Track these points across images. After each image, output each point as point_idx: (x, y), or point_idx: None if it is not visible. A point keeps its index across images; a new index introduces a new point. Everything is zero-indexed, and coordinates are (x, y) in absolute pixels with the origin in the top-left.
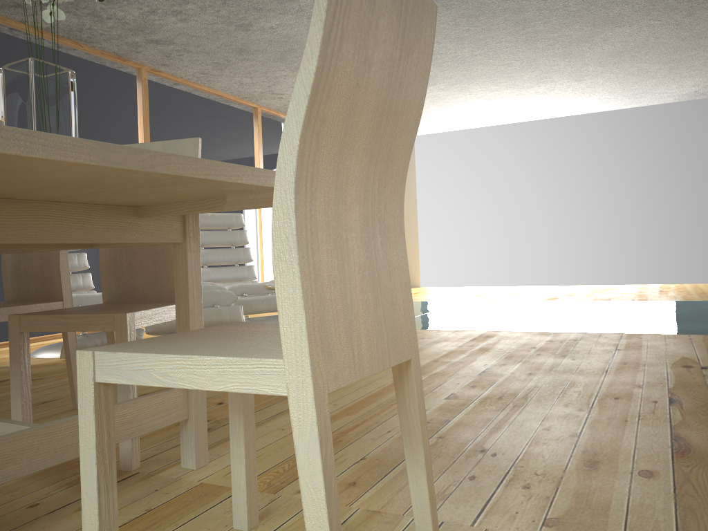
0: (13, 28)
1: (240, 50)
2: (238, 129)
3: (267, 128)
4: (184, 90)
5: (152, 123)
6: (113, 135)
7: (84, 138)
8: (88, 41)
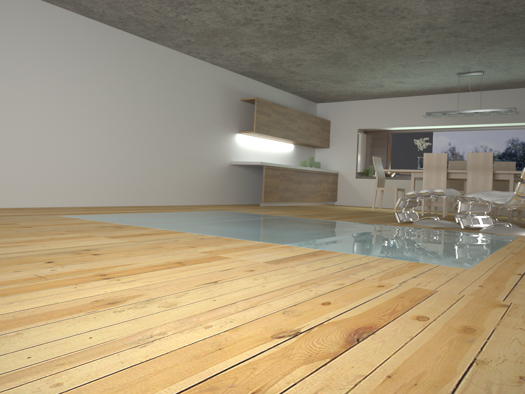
0: None
1: None
2: None
3: None
4: None
5: None
6: None
7: None
8: None
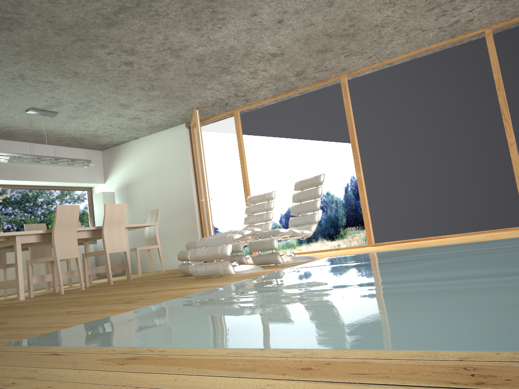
0: (265, 103)
1: (322, 51)
2: (457, 66)
3: (508, 42)
4: (382, 70)
5: (354, 109)
6: (325, 131)
7: (307, 140)
8: (294, 88)
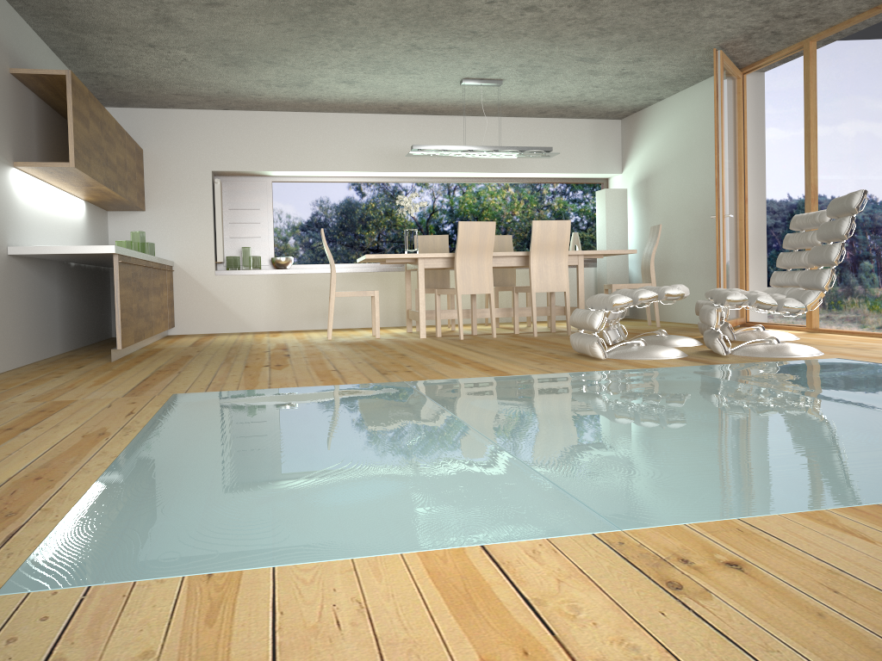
0: (859, 22)
1: None
2: None
3: None
4: None
5: None
6: None
7: None
8: None
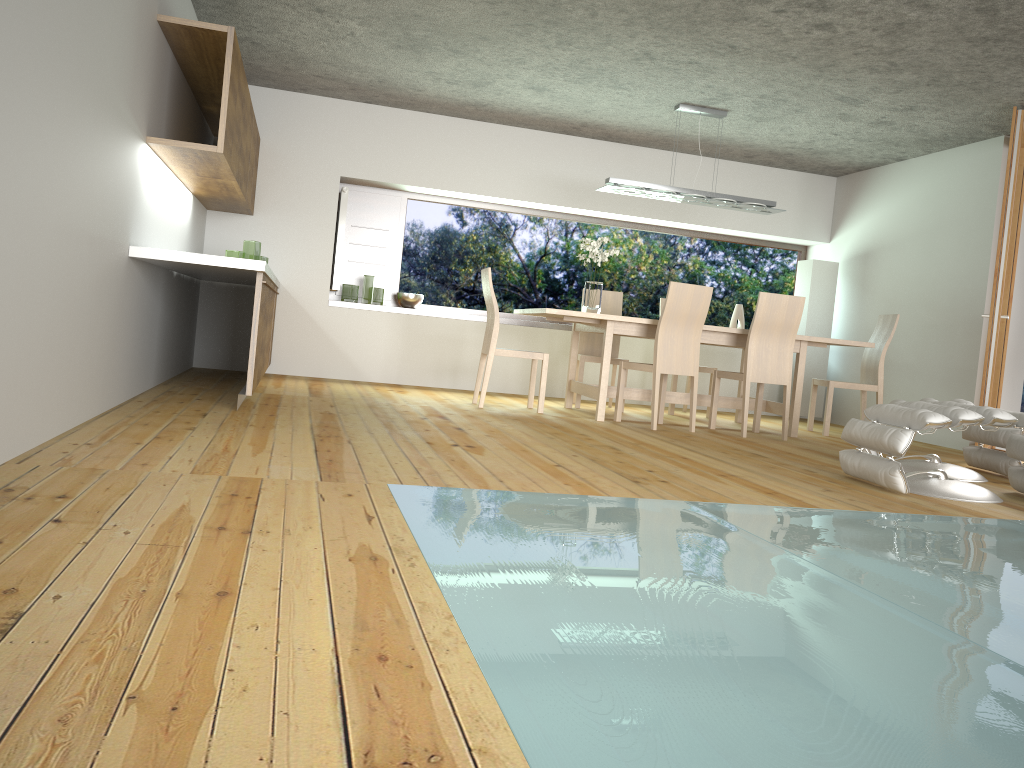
0: None
1: None
2: None
3: None
4: None
5: None
6: None
7: None
8: None
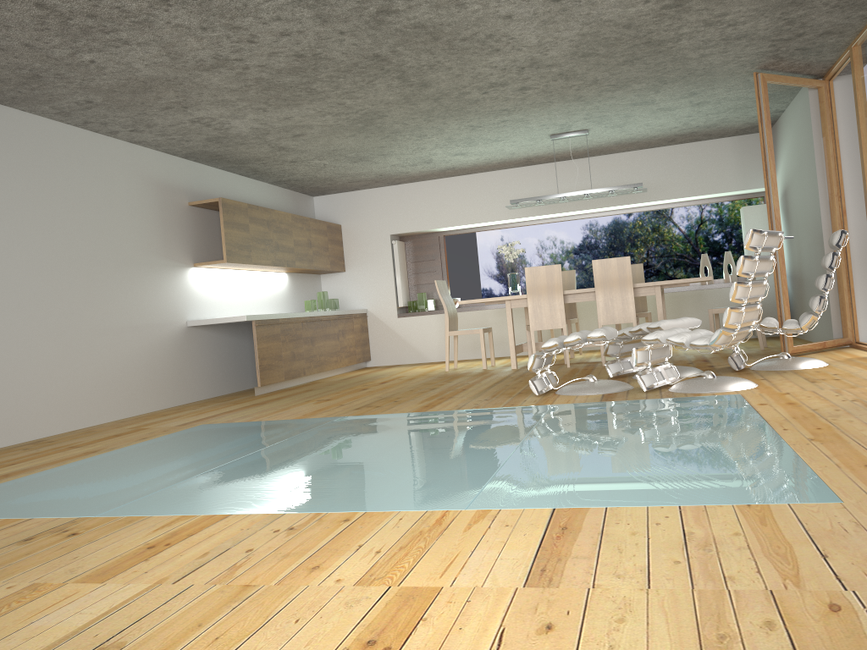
0: None
1: None
2: None
3: None
4: None
5: None
6: None
7: None
8: None
